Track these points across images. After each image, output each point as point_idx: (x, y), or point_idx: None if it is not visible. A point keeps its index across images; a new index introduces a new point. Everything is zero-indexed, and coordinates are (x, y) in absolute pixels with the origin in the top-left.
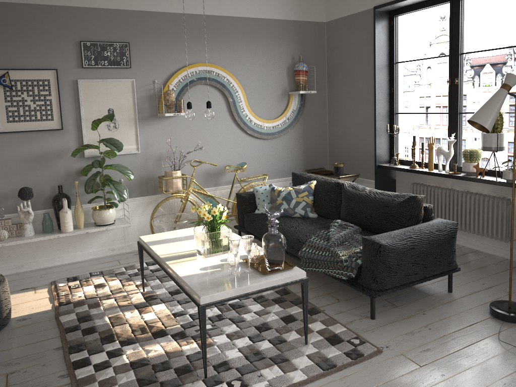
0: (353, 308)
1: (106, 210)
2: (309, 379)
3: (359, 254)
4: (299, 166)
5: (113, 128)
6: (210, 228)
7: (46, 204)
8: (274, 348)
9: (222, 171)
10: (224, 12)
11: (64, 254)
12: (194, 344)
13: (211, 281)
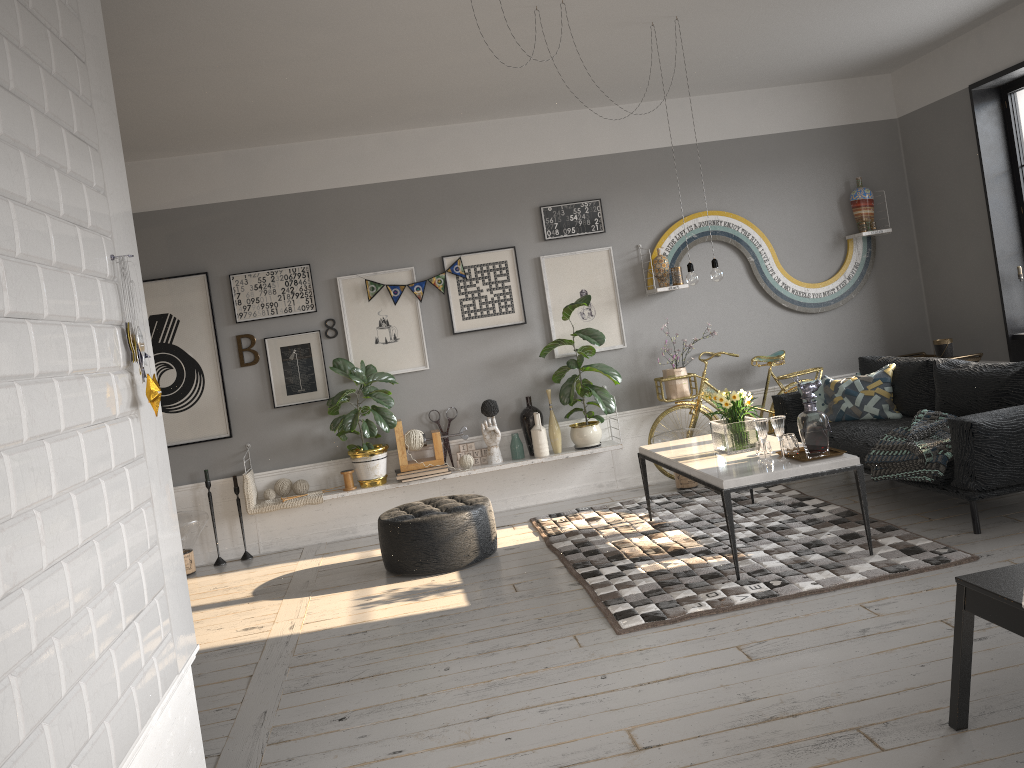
0: (951, 525)
1: (588, 427)
2: (868, 579)
3: (948, 446)
4: (877, 352)
5: (588, 316)
6: (731, 419)
7: (511, 423)
8: (827, 559)
9: (749, 367)
10: (729, 134)
11: (537, 491)
12: (723, 558)
13: (736, 470)
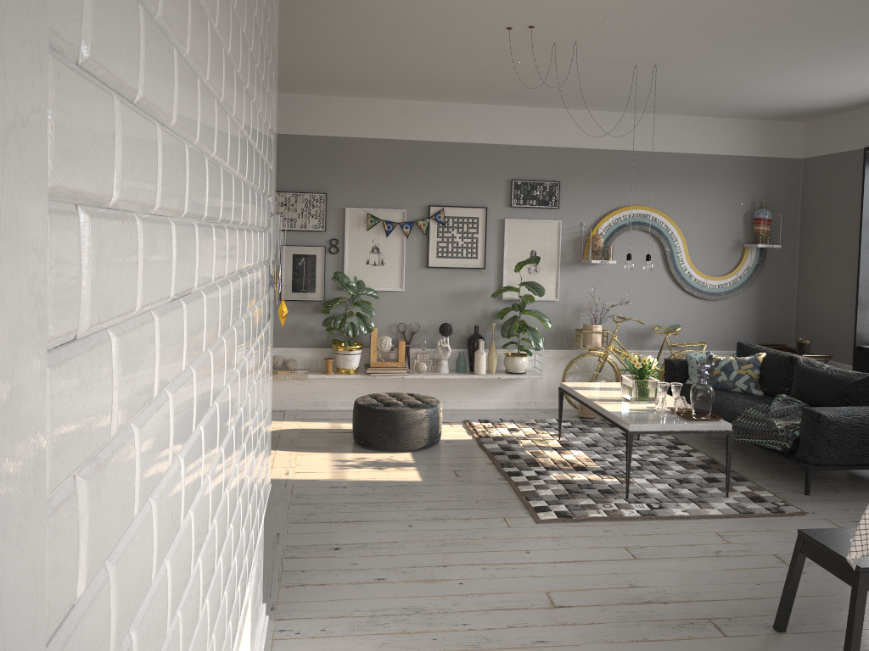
0: (788, 485)
1: (519, 358)
2: (723, 515)
3: (797, 426)
4: (750, 338)
5: (533, 272)
6: (638, 377)
7: (459, 343)
8: (693, 494)
9: (649, 333)
10: (669, 148)
11: (470, 399)
12: (615, 479)
13: (638, 417)
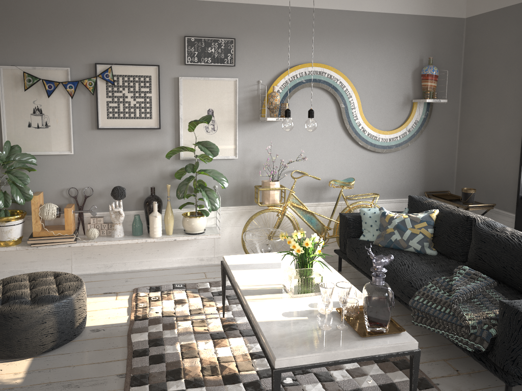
0: (479, 388)
1: (196, 218)
2: None
3: (493, 321)
4: (417, 186)
5: (211, 130)
6: (301, 262)
7: (138, 205)
8: None
9: (327, 185)
10: (343, 5)
11: (152, 259)
12: None
13: (293, 335)
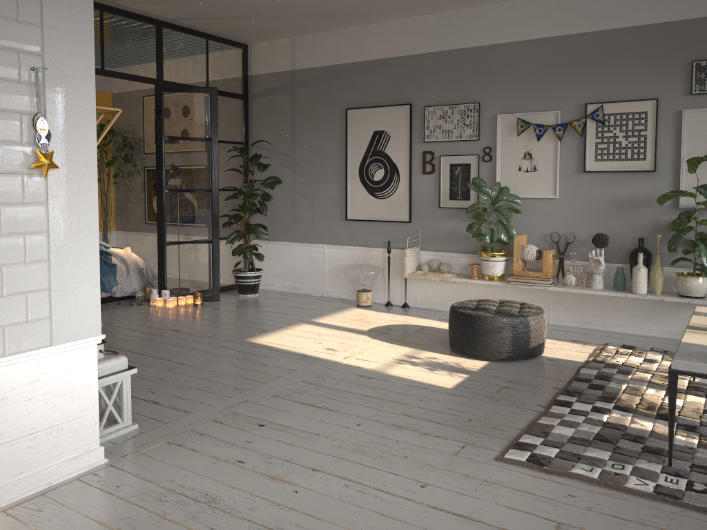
0: None
1: (691, 278)
2: None
3: None
4: None
5: None
6: None
7: (624, 258)
8: None
9: None
10: None
11: (637, 323)
12: (693, 440)
13: None
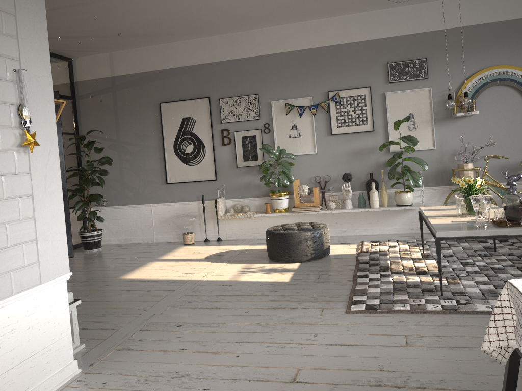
0: None
1: (404, 194)
2: None
3: None
4: None
5: (412, 129)
6: (467, 195)
7: (361, 187)
8: None
9: (521, 167)
10: (521, 14)
11: (373, 227)
12: (444, 281)
13: (452, 226)
